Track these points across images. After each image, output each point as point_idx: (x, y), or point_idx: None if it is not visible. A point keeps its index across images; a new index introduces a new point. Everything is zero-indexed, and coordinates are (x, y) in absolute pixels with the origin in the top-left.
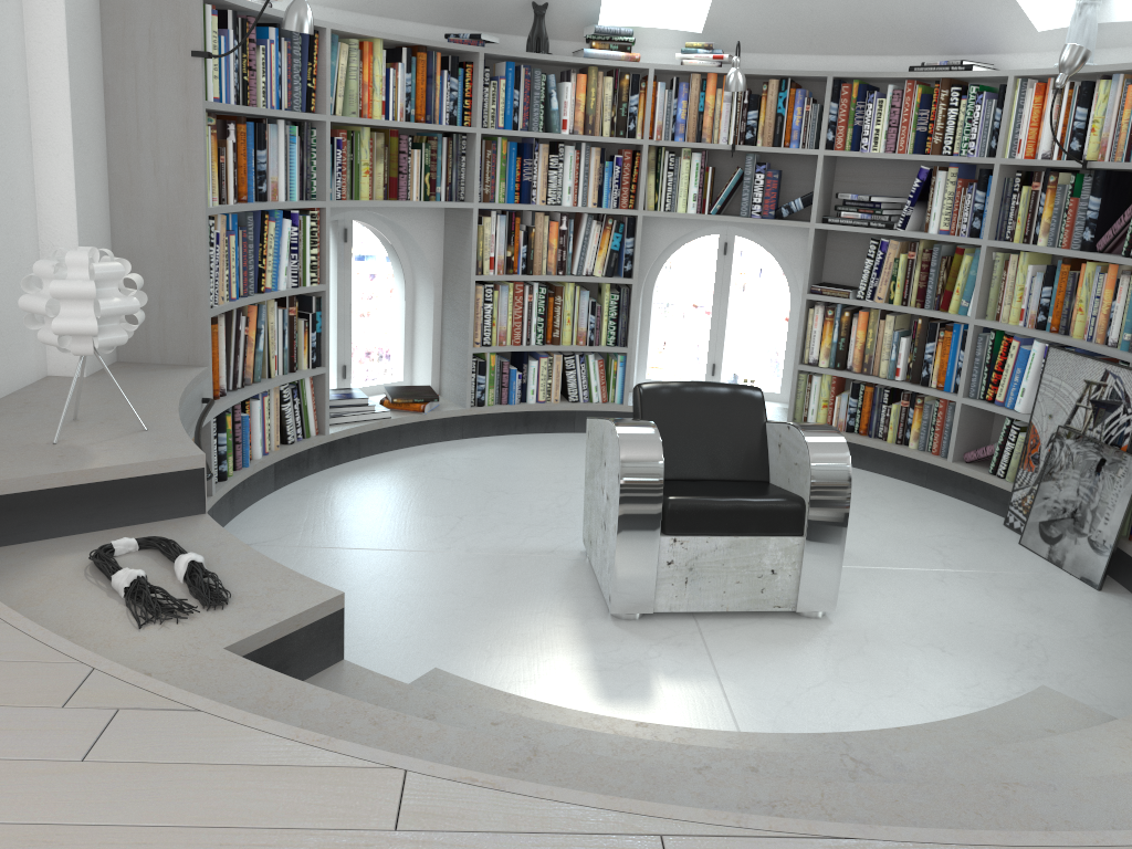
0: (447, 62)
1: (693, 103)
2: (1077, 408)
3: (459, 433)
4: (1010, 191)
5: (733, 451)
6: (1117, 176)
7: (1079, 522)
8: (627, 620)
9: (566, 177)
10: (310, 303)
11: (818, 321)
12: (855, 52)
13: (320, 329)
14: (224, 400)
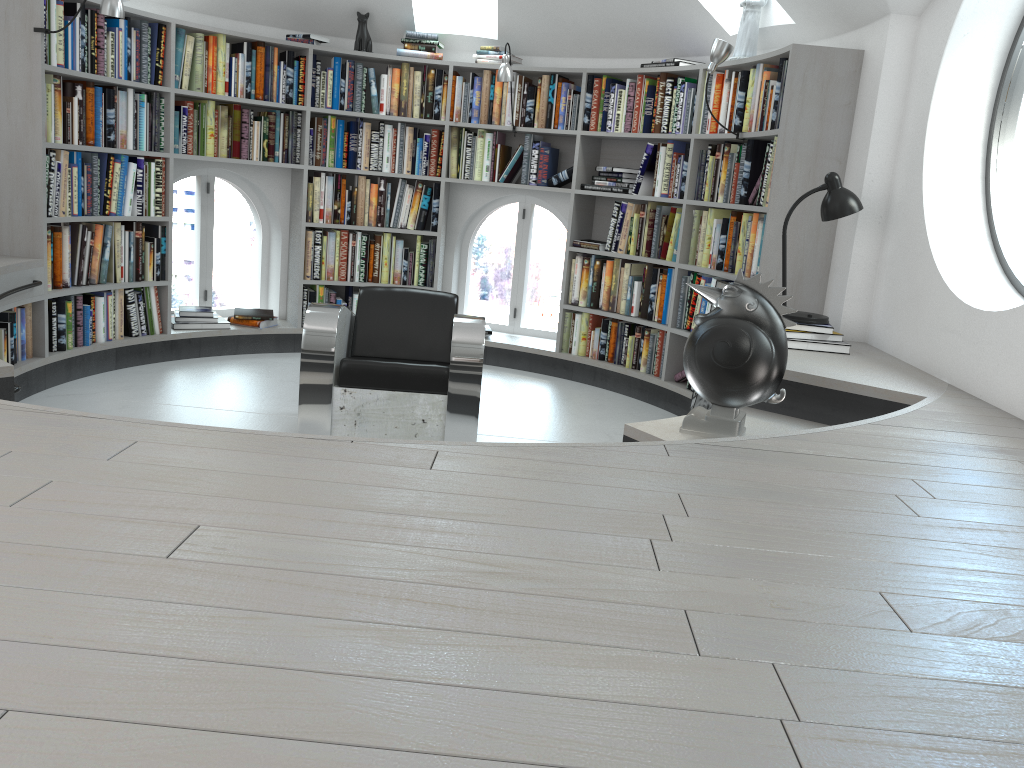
0: (285, 56)
1: (484, 93)
2: None
3: (291, 348)
4: (704, 161)
5: (425, 339)
6: (764, 145)
7: None
8: None
9: (385, 149)
10: (157, 231)
11: (577, 268)
12: (615, 55)
13: (164, 251)
14: (64, 290)
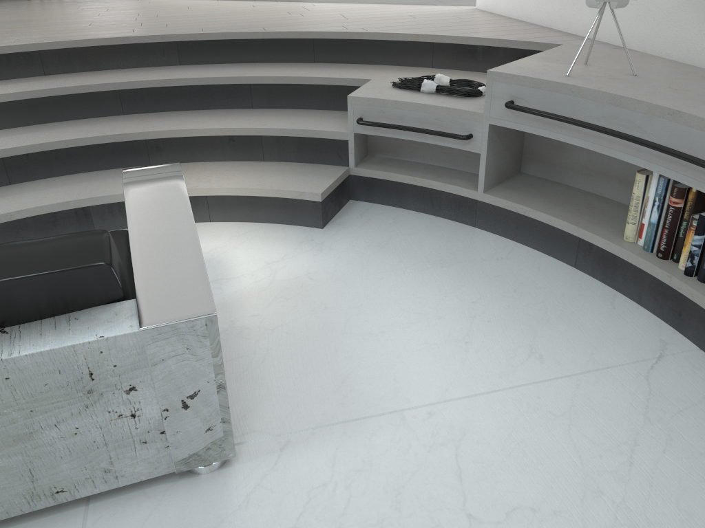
0: None
1: None
2: None
3: None
4: None
5: None
6: None
7: None
8: None
9: None
10: None
11: None
12: None
13: None
14: None
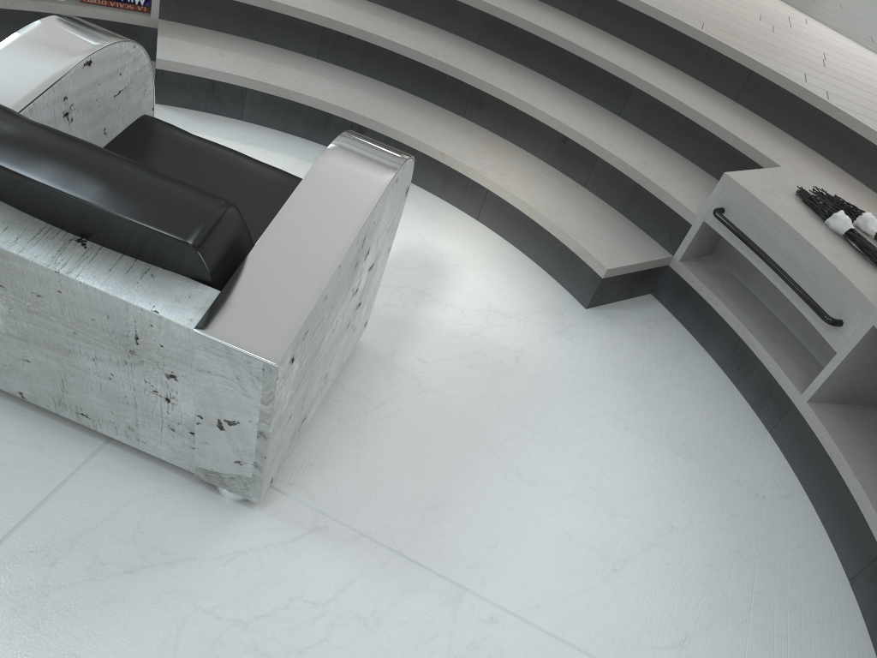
0: None
1: None
2: None
3: None
4: None
5: None
6: None
7: None
8: None
9: None
10: None
11: None
12: None
13: None
14: None
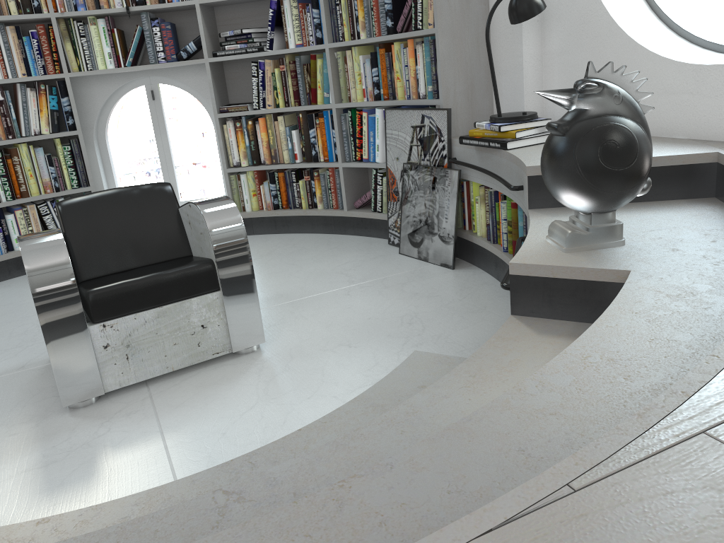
0: None
1: None
2: (412, 147)
3: None
4: (334, 4)
5: (156, 238)
6: None
7: (431, 226)
8: (83, 408)
9: None
10: None
11: (232, 132)
12: None
13: None
14: None
